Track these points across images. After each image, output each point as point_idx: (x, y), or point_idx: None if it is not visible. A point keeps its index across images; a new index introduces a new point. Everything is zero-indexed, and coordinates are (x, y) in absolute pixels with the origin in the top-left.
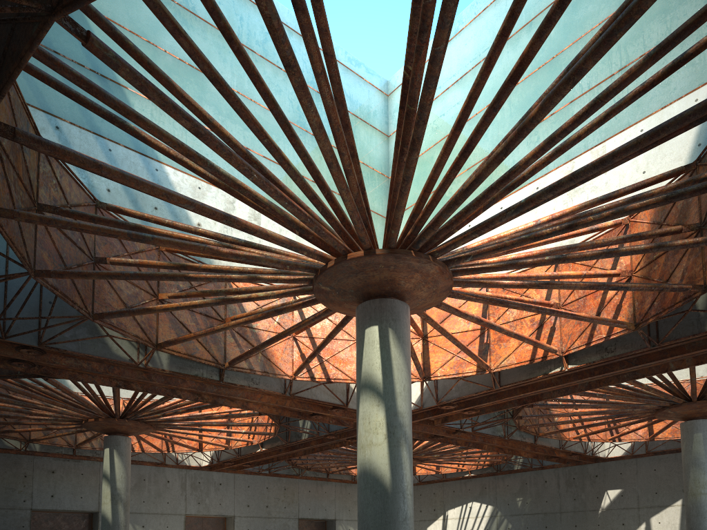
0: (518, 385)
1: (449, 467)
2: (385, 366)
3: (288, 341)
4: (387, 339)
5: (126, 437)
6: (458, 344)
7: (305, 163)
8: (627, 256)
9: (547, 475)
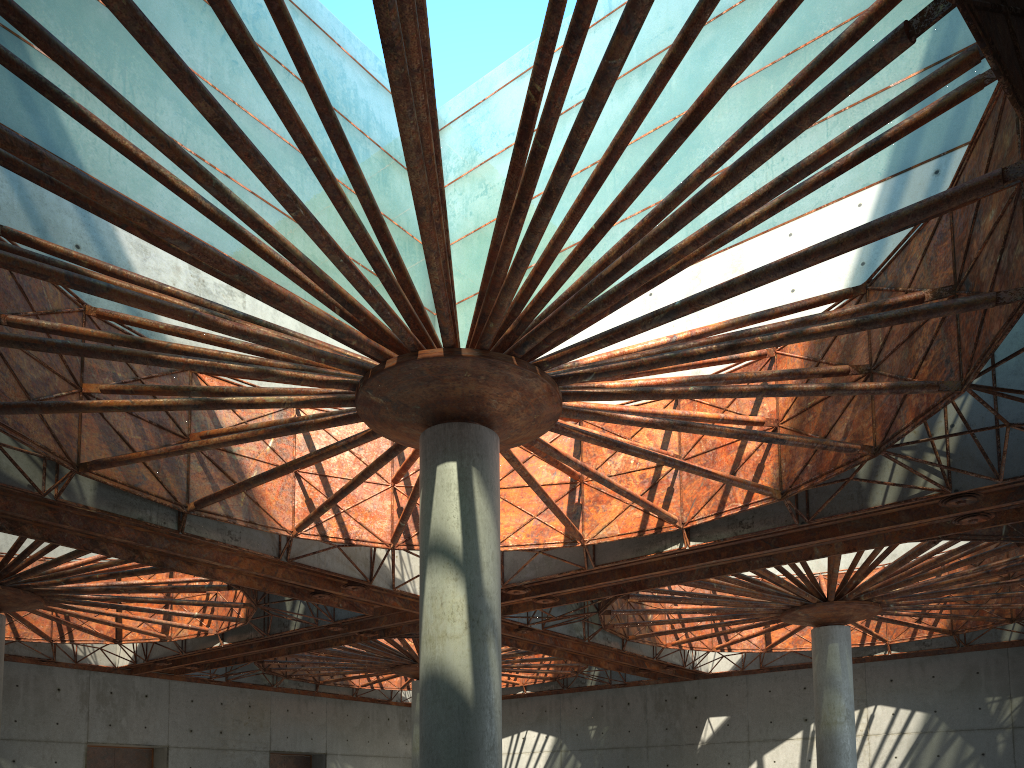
0: (617, 566)
1: None
2: (467, 523)
3: (288, 478)
4: (470, 482)
5: None
6: (548, 500)
7: (365, 206)
8: (773, 400)
9: (630, 695)
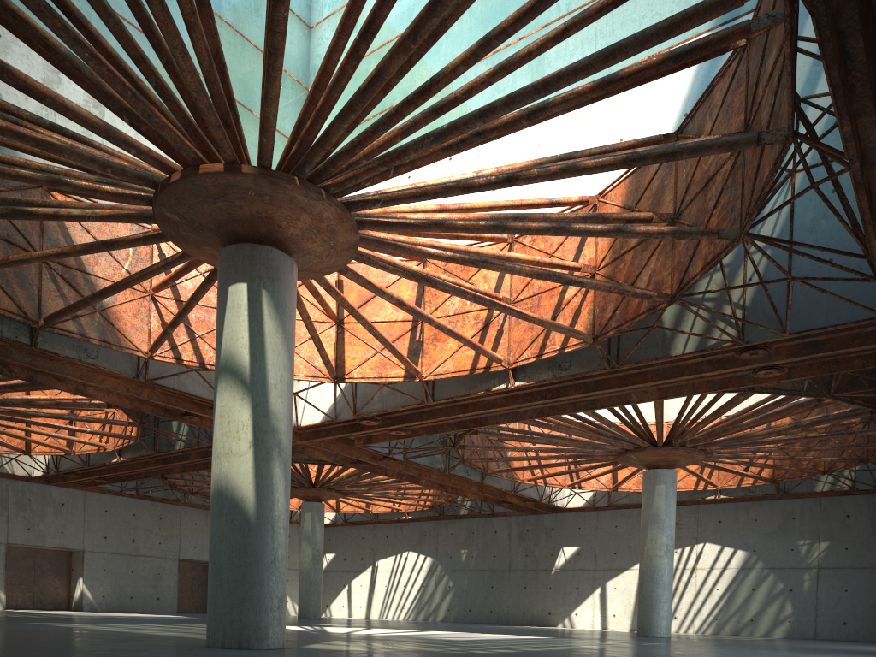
0: (457, 402)
1: (381, 505)
2: (255, 344)
3: (144, 301)
4: (260, 305)
5: None
6: (376, 334)
7: (127, 1)
8: (593, 247)
9: (497, 525)
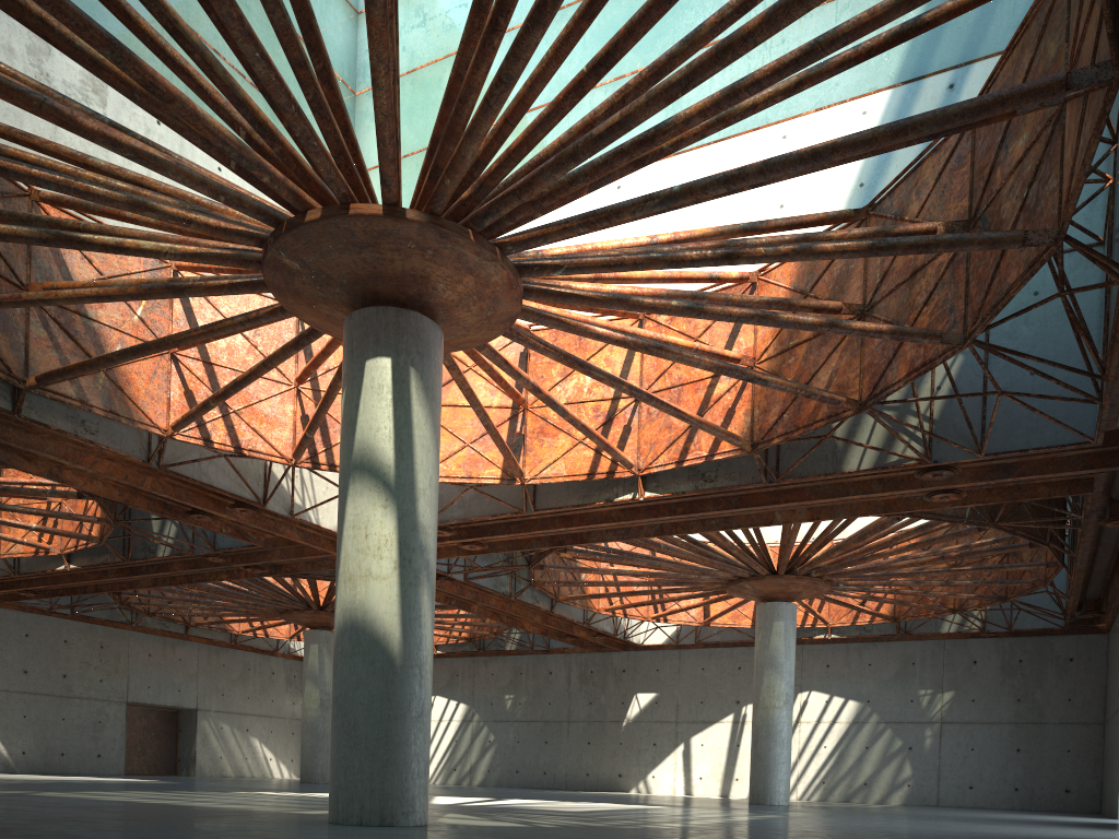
0: (559, 513)
1: None
2: (401, 437)
3: (162, 360)
4: (407, 387)
5: None
6: (490, 425)
7: None
8: (750, 334)
9: (553, 664)
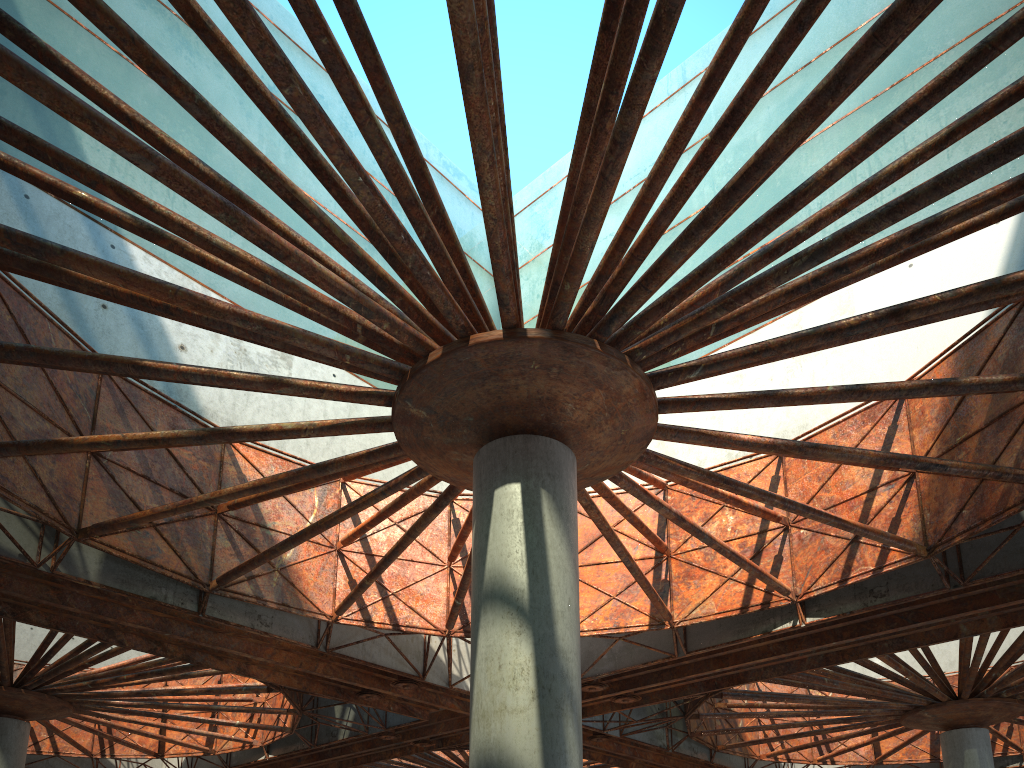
0: (712, 654)
1: None
2: (534, 559)
3: (329, 557)
4: (539, 508)
5: (21, 722)
6: (633, 565)
7: (399, 138)
8: (906, 442)
9: None
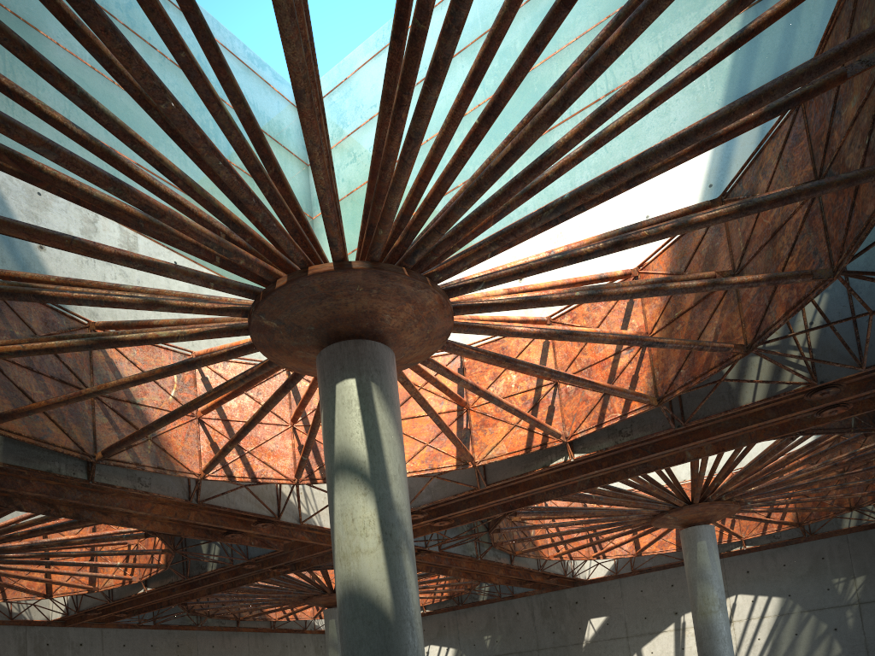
0: (506, 484)
1: None
2: (371, 437)
3: (192, 424)
4: (371, 398)
5: None
6: (442, 423)
7: (241, 116)
8: (640, 315)
9: (518, 606)
